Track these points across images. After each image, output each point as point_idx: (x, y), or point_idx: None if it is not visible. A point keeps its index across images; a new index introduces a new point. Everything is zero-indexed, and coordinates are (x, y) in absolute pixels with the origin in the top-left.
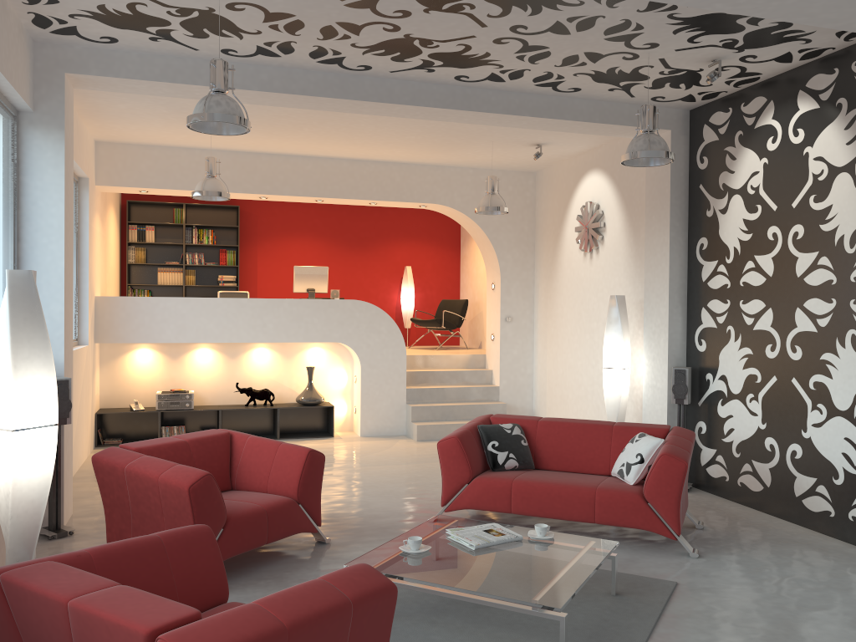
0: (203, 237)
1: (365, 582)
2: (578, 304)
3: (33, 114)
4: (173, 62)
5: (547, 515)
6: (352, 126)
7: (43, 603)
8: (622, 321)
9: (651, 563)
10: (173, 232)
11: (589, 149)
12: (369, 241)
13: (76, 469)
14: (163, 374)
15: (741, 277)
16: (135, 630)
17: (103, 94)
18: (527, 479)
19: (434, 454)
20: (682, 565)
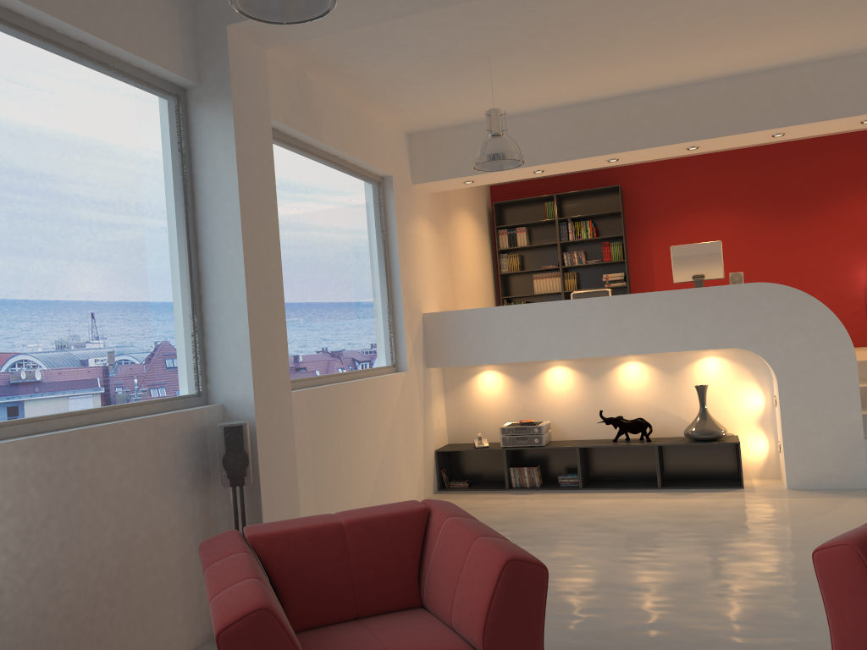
0: (580, 231)
1: None
2: None
3: (200, 88)
4: None
5: None
6: (688, 8)
7: None
8: None
9: None
10: (548, 231)
11: None
12: (810, 200)
13: None
14: (513, 402)
15: None
16: None
17: (343, 60)
18: None
19: None
20: None
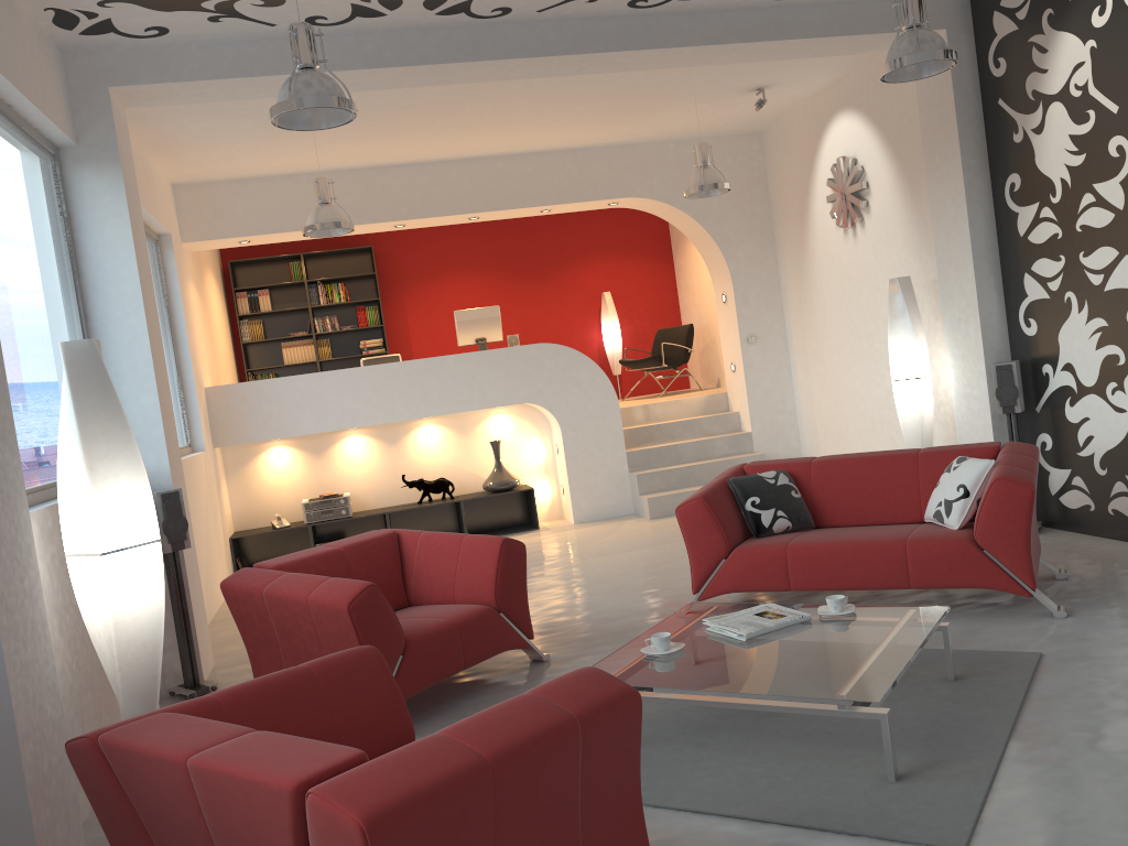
0: (333, 295)
1: (594, 690)
2: (846, 302)
3: (78, 148)
4: (246, 48)
5: (841, 586)
6: (500, 105)
7: (157, 767)
8: (911, 312)
9: (999, 633)
10: (293, 294)
11: (832, 83)
12: (550, 266)
13: (214, 610)
14: (307, 477)
15: (1077, 220)
16: (276, 786)
17: (167, 115)
18: (806, 541)
19: (675, 532)
20: (1045, 630)
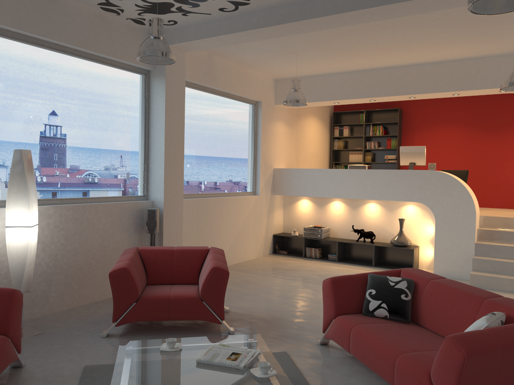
0: (376, 131)
1: None
2: None
3: (154, 71)
4: (209, 25)
5: (367, 365)
6: (383, 38)
7: None
8: None
9: None
10: (361, 129)
11: None
12: (505, 125)
13: (234, 262)
14: (314, 216)
15: None
16: None
17: (228, 52)
18: (366, 328)
19: None
20: None
